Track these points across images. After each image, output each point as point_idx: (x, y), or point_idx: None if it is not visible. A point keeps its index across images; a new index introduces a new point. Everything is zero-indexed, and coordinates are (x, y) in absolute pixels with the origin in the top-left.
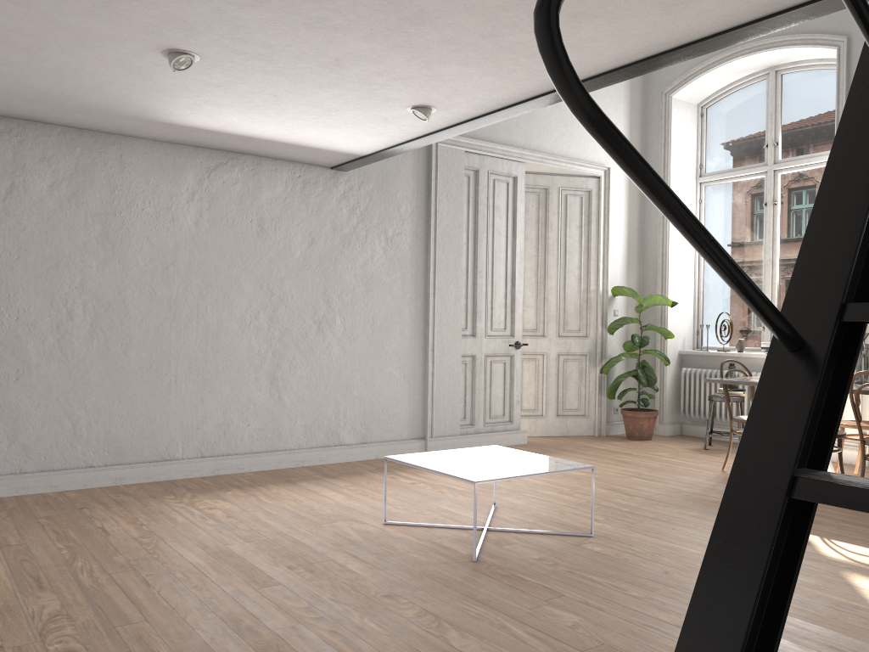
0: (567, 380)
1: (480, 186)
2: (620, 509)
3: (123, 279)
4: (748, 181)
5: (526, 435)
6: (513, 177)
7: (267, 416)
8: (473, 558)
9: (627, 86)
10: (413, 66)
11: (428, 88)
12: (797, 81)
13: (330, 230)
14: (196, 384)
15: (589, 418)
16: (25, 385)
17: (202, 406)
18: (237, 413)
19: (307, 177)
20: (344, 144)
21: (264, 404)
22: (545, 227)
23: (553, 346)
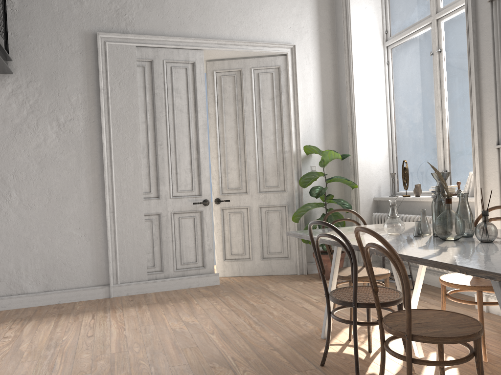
0: (270, 228)
1: (156, 73)
2: None
3: None
4: (419, 35)
5: (218, 278)
6: (192, 63)
7: None
8: None
9: None
10: None
11: None
12: None
13: (1, 122)
14: None
15: (291, 259)
16: None
17: None
18: None
19: None
20: None
21: None
22: (241, 103)
23: (255, 201)
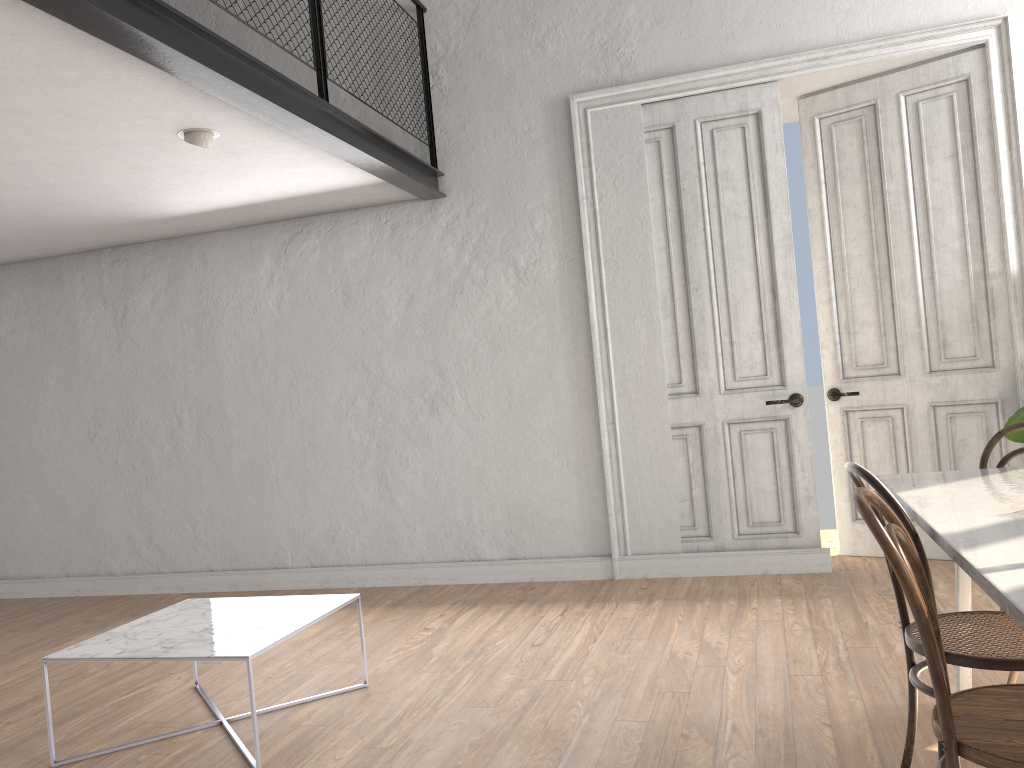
0: (958, 454)
1: (681, 150)
2: (469, 736)
3: (218, 380)
4: None
5: (828, 558)
6: (755, 114)
7: (379, 521)
8: (51, 762)
9: None
10: (9, 116)
11: (107, 120)
12: None
13: (433, 279)
14: (297, 485)
15: None
16: (153, 490)
17: (306, 509)
18: (343, 517)
19: (396, 220)
20: (325, 181)
21: (374, 507)
22: (879, 176)
23: (919, 392)
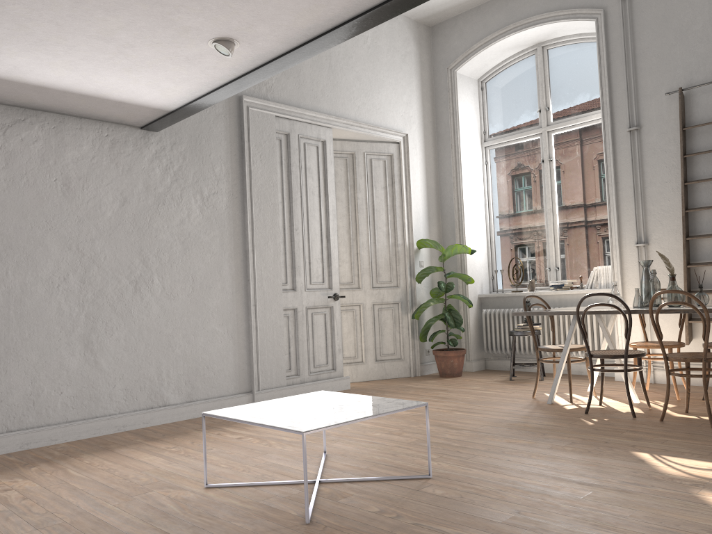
0: (383, 328)
1: (292, 149)
2: (452, 445)
3: None
4: (526, 142)
5: (349, 381)
6: (322, 141)
7: (83, 382)
8: (306, 520)
9: (417, 63)
10: None
11: (228, 12)
12: (561, 54)
13: (143, 189)
14: None
15: (405, 360)
16: None
17: (6, 376)
18: (47, 381)
19: (116, 137)
20: (149, 96)
21: (78, 370)
22: (354, 189)
23: (368, 297)
